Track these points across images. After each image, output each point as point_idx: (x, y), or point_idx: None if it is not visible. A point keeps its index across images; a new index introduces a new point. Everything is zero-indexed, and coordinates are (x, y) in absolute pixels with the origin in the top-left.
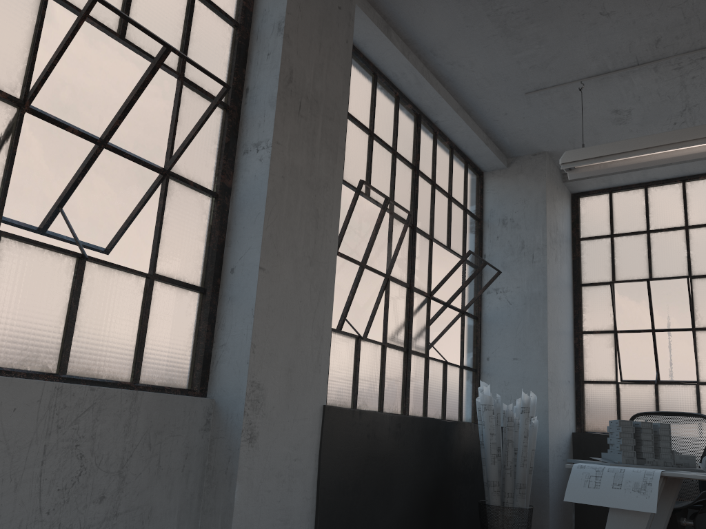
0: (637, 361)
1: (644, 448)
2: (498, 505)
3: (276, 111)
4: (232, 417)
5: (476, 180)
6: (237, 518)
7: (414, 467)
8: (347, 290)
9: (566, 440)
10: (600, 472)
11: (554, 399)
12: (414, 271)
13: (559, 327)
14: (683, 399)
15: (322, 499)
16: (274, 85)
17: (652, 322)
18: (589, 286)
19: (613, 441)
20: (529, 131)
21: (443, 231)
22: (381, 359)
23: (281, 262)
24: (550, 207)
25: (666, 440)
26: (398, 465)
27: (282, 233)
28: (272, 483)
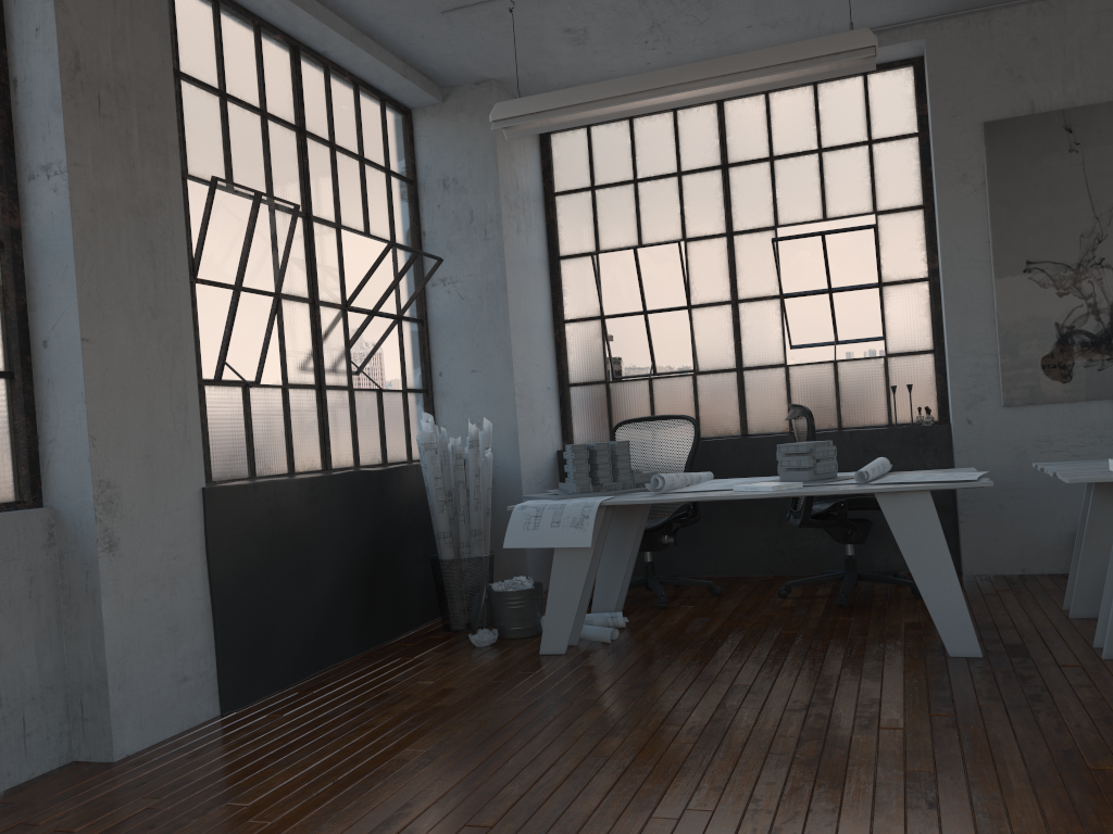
0: (630, 352)
1: (600, 473)
2: (451, 558)
3: (64, 119)
4: (81, 526)
5: (402, 124)
6: (110, 637)
7: (340, 534)
8: (221, 324)
9: (548, 462)
10: (541, 510)
11: (527, 415)
12: (316, 280)
13: (529, 322)
14: (680, 395)
15: (218, 595)
16: (55, 79)
17: (643, 302)
18: (569, 260)
19: (569, 469)
20: (461, 56)
21: (357, 211)
22: (284, 406)
23: (111, 324)
24: (504, 159)
25: (625, 460)
26: (318, 537)
27: (105, 286)
28: (149, 591)
